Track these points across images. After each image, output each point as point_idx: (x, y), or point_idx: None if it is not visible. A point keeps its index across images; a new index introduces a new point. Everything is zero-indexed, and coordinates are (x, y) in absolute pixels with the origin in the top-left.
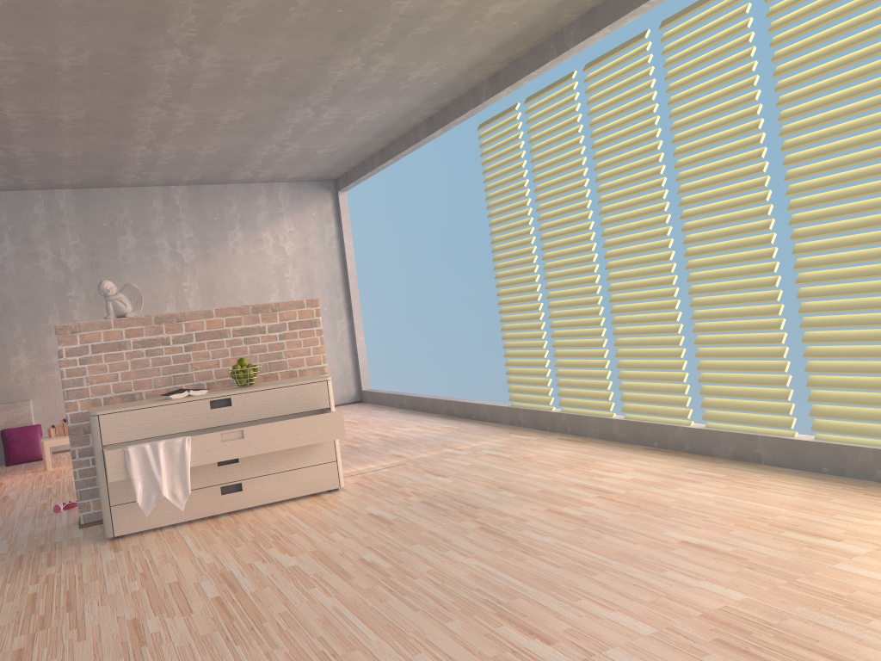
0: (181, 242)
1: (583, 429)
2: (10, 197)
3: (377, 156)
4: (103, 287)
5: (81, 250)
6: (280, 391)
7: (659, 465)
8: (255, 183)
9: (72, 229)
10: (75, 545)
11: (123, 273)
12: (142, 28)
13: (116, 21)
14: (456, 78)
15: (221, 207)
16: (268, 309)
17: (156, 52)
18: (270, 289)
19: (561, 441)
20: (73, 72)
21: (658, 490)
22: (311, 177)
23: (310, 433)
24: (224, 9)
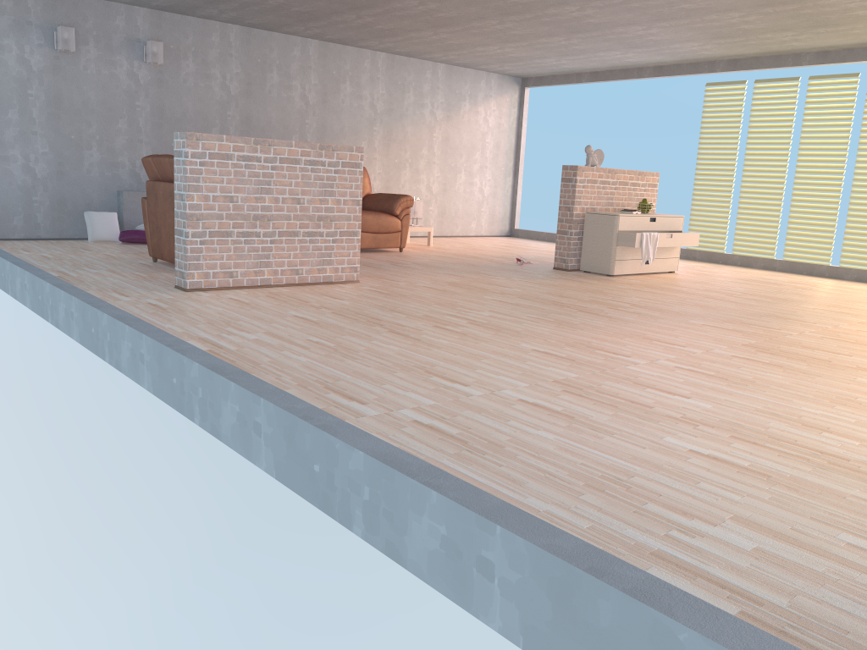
0: (437, 104)
1: (751, 263)
2: (353, 51)
3: (587, 75)
4: (590, 149)
5: (385, 99)
6: (669, 218)
7: (823, 279)
8: (480, 71)
9: (382, 82)
10: (595, 276)
11: (404, 120)
12: (656, 20)
13: (655, 17)
14: (714, 57)
15: (461, 84)
16: (643, 174)
17: (635, 26)
18: (477, 148)
19: (741, 268)
20: (580, 23)
21: (845, 285)
22: (517, 74)
23: (689, 241)
24: (704, 23)
